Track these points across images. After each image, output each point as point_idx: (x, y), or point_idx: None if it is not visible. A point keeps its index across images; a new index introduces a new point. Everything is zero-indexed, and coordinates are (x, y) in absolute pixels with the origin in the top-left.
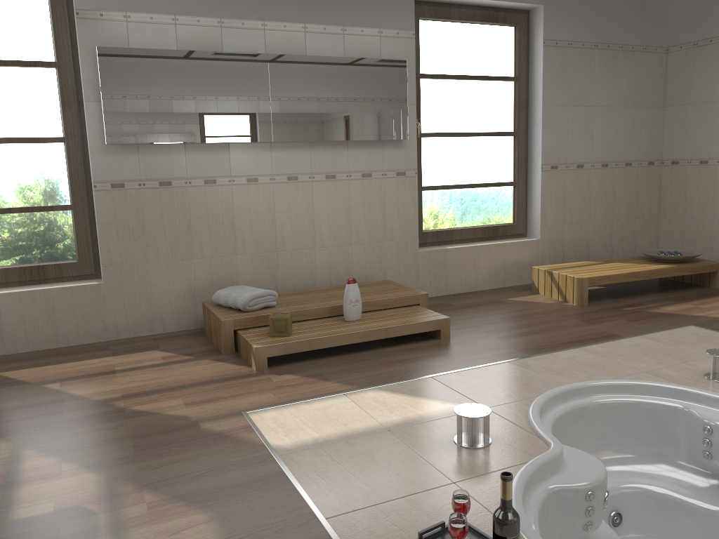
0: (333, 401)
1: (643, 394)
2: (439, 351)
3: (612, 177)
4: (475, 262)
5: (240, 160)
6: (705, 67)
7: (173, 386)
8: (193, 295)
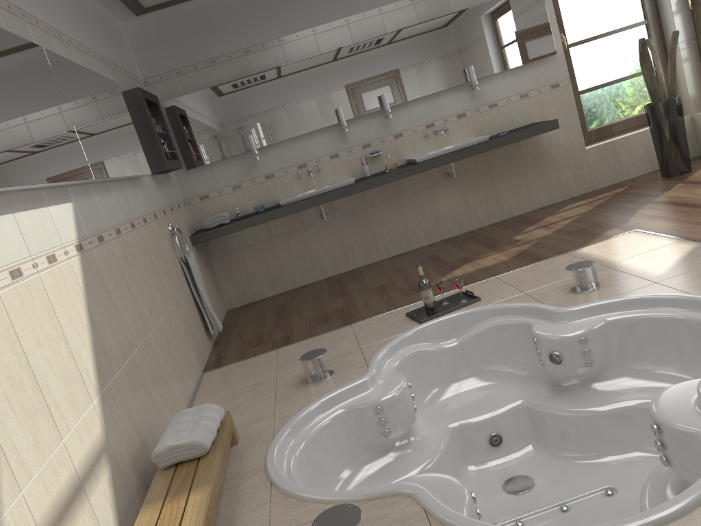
0: (662, 241)
1: None
2: None
3: None
4: None
5: None
6: None
7: (686, 203)
8: None
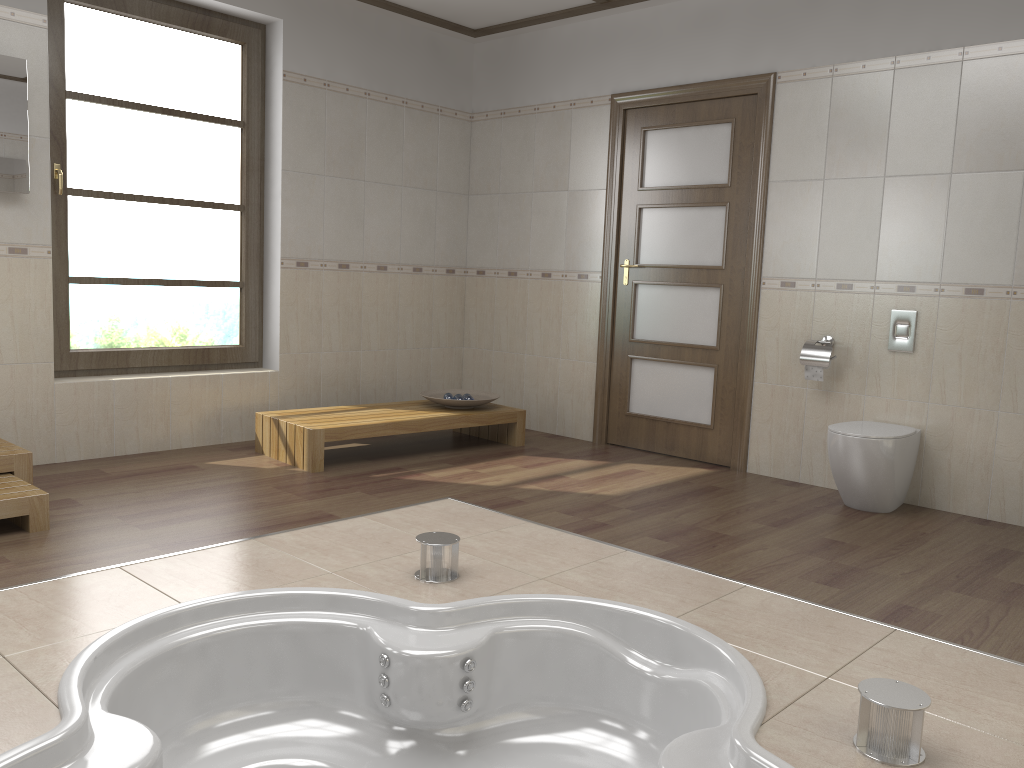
0: None
1: (312, 610)
2: (7, 553)
3: (394, 287)
4: (165, 403)
5: None
6: (513, 146)
7: None
8: None
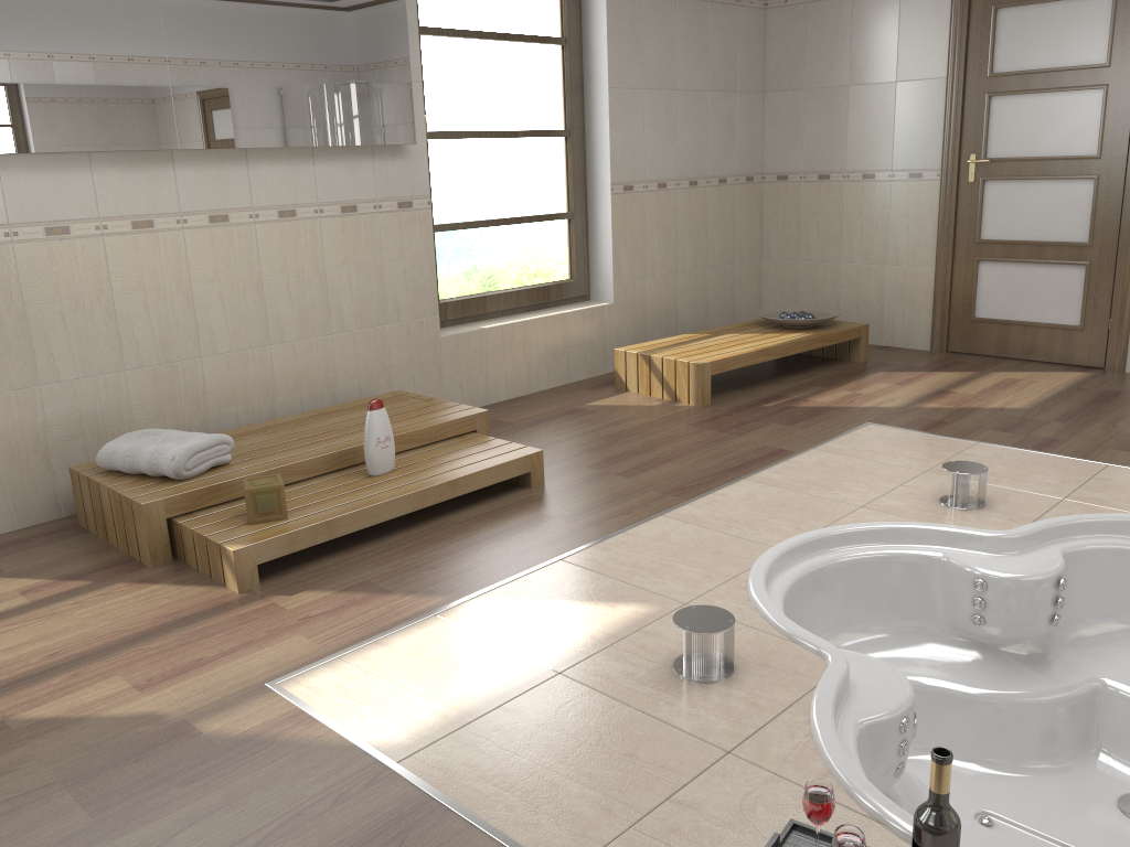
0: (425, 633)
1: (877, 543)
2: (542, 510)
3: (703, 202)
4: (526, 347)
5: (115, 186)
6: (822, 34)
7: (85, 651)
8: (44, 455)
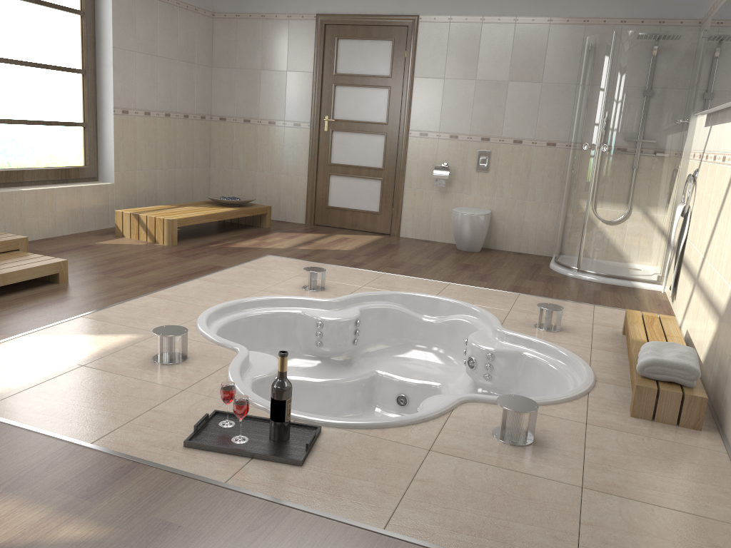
0: None
1: (269, 307)
2: (68, 294)
3: (174, 127)
4: (53, 206)
5: None
6: (246, 38)
7: None
8: None
